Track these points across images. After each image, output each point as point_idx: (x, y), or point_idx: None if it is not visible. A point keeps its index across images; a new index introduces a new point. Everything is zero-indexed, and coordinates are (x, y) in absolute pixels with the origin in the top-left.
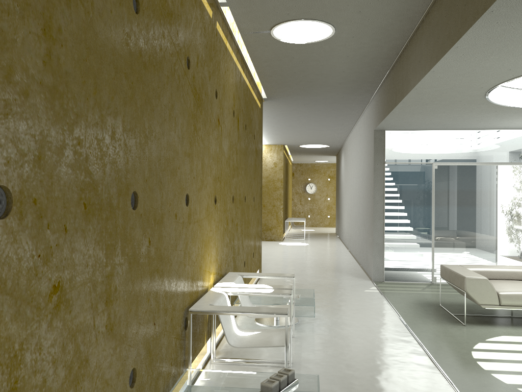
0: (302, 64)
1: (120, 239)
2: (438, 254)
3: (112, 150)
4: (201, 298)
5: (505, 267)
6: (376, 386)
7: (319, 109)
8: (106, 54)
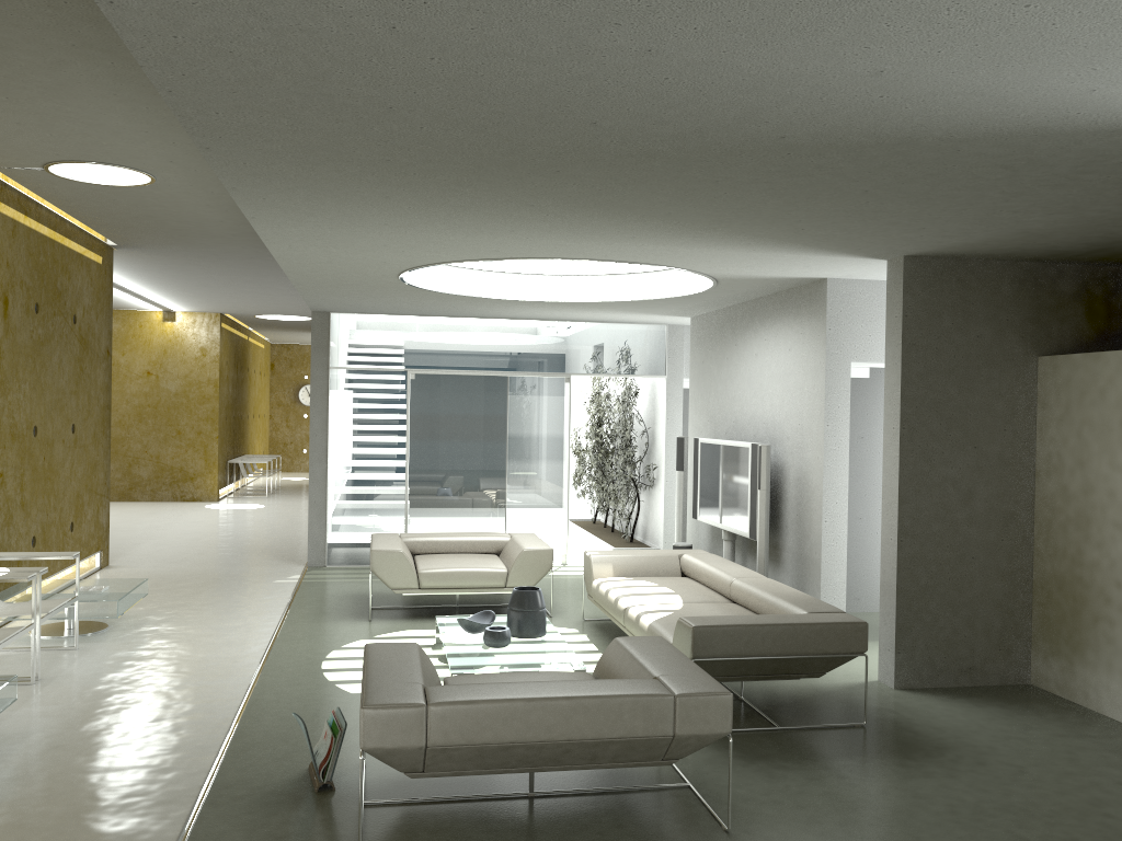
0: (140, 208)
1: None
2: (415, 519)
3: None
4: None
5: (461, 534)
6: (141, 695)
7: (234, 265)
8: None
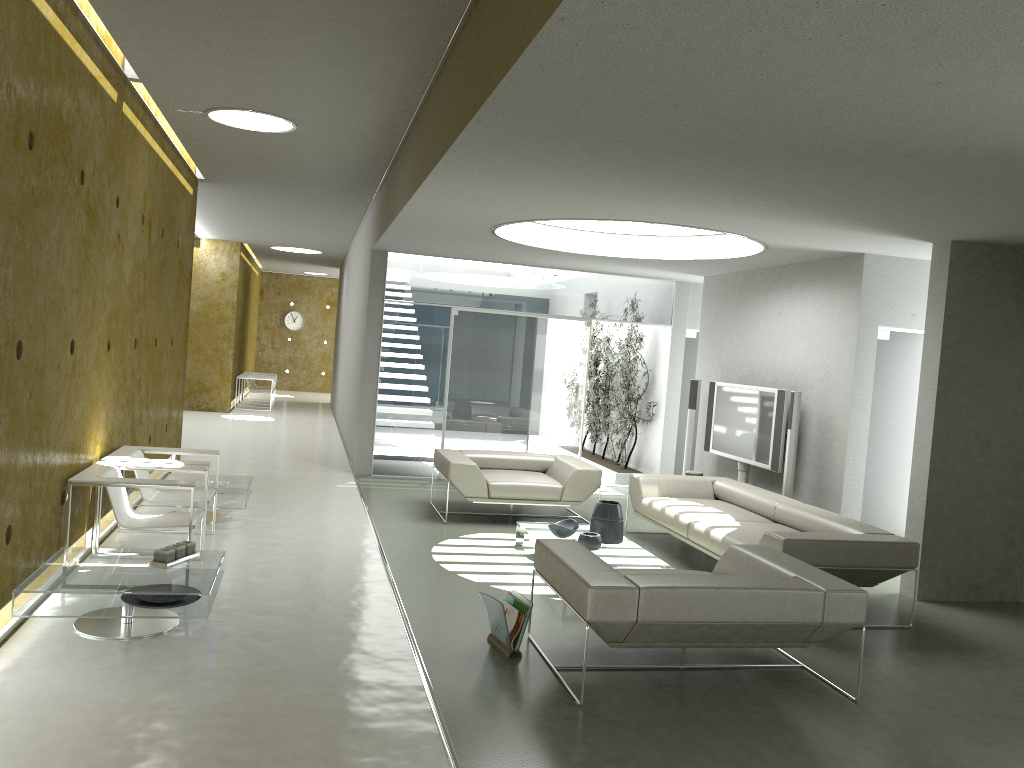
0: (257, 150)
1: (5, 389)
2: (451, 438)
3: (4, 301)
4: (83, 471)
5: (513, 453)
6: (301, 575)
7: (294, 203)
8: (4, 207)
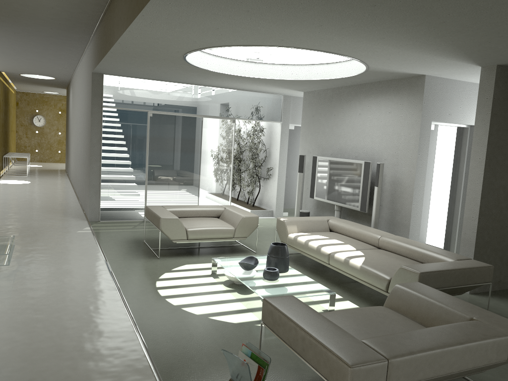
0: None
1: None
2: (151, 195)
3: None
4: None
5: (198, 206)
6: (59, 326)
7: (34, 40)
8: None
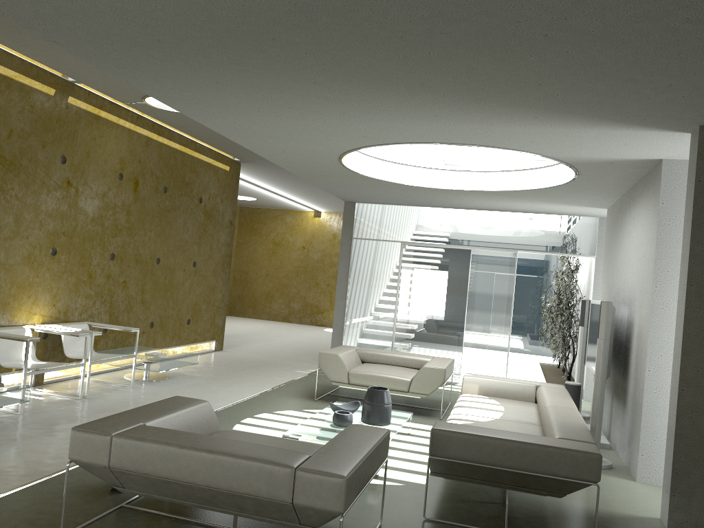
0: None
1: None
2: (399, 343)
3: None
4: None
5: (398, 352)
6: None
7: None
8: None
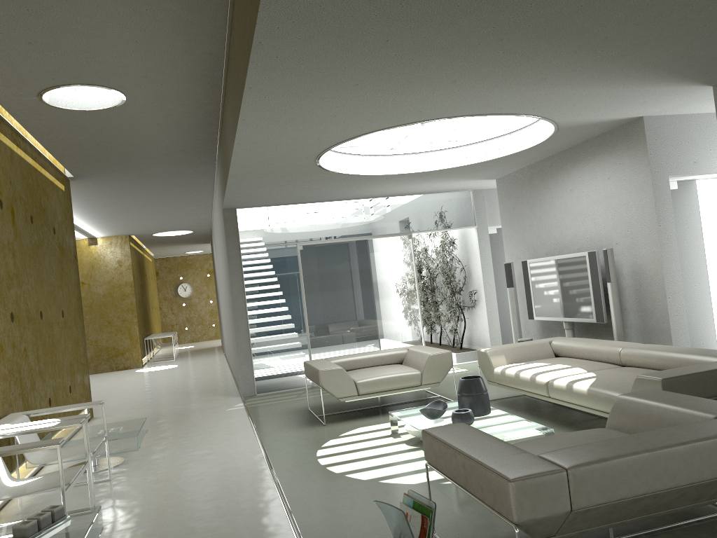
0: (103, 134)
1: None
2: (316, 351)
3: None
4: None
5: (371, 352)
6: (192, 508)
7: (155, 186)
8: None
